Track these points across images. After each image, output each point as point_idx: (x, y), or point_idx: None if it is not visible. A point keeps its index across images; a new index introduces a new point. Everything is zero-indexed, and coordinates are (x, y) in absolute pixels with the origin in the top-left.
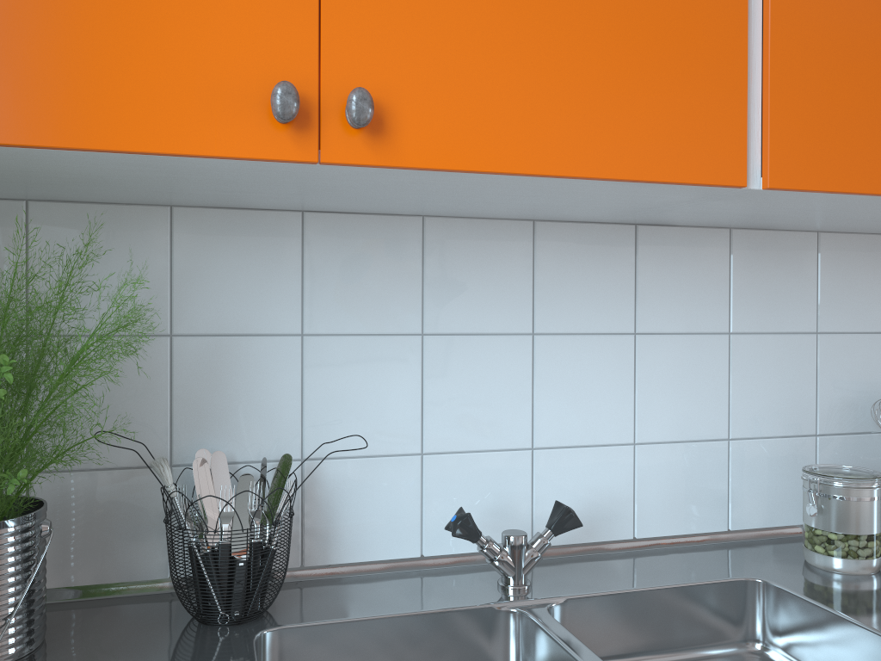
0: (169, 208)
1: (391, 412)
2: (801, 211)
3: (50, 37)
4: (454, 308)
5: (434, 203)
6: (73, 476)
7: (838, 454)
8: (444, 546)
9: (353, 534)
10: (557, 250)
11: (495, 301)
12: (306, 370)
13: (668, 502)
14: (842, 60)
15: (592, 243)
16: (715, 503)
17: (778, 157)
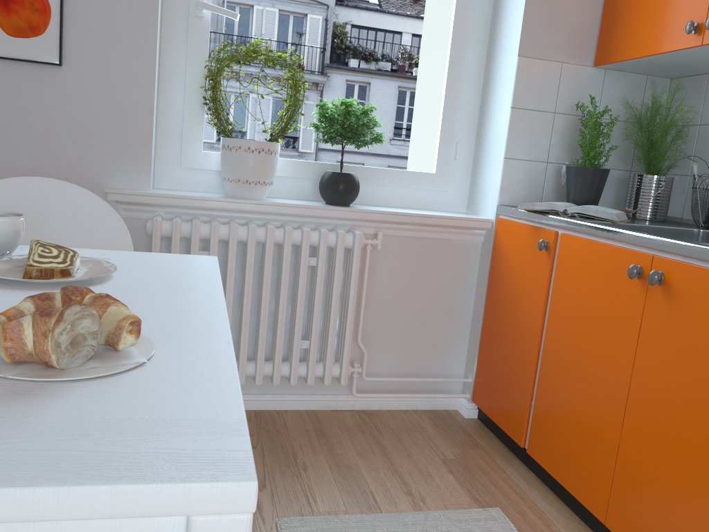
0: None
1: None
2: None
3: (647, 25)
4: None
5: None
6: (701, 178)
7: None
8: None
9: None
10: None
11: None
12: None
13: None
14: None
15: None
16: None
17: None
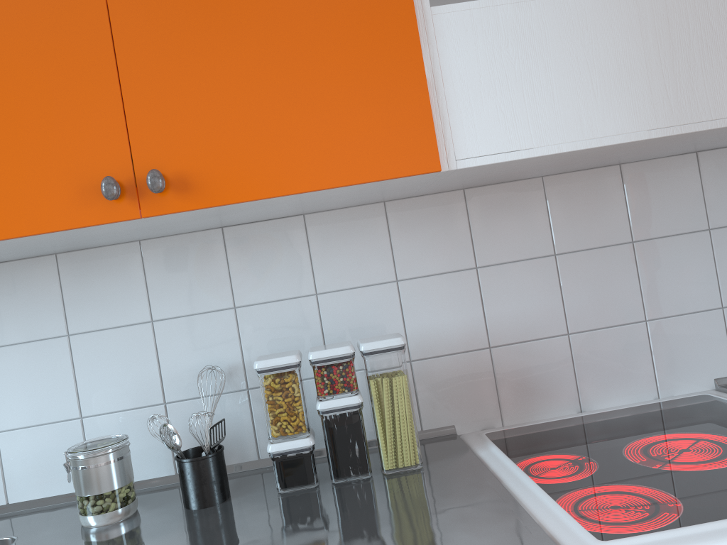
0: None
1: None
2: None
3: None
4: None
5: None
6: None
7: (189, 416)
8: None
9: None
10: None
11: None
12: None
13: (33, 473)
14: None
15: None
16: None
17: None
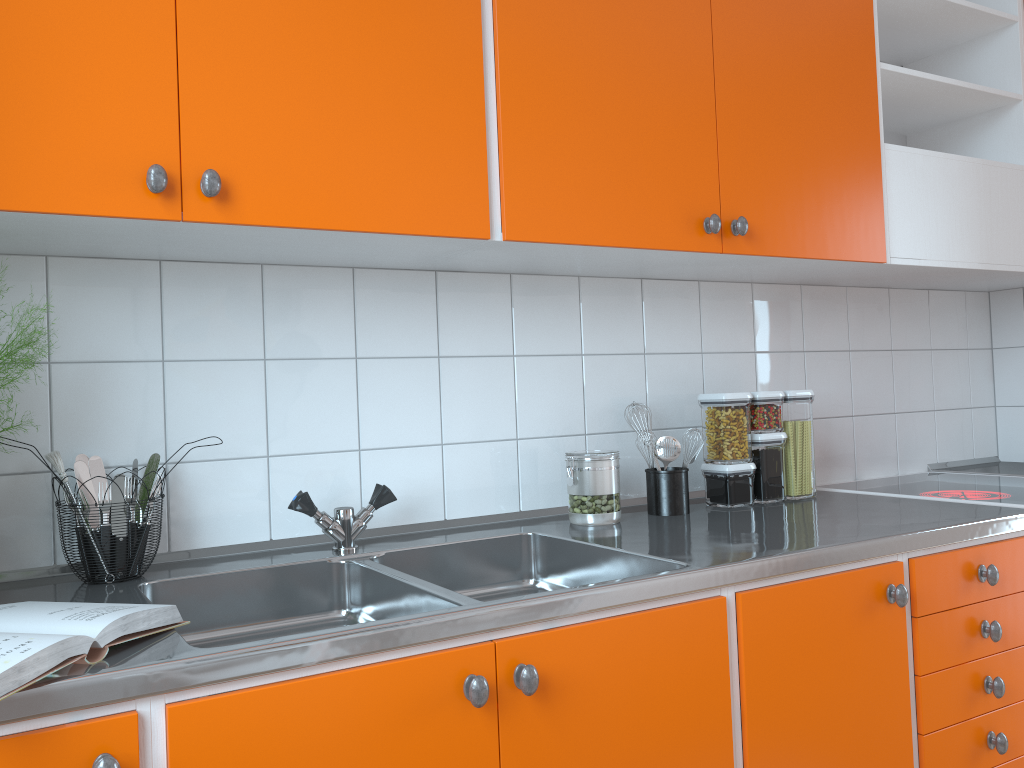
0: (45, 258)
1: (240, 423)
2: (547, 258)
3: None
4: (290, 338)
5: (270, 252)
6: None
7: (603, 449)
8: (289, 530)
9: (212, 523)
10: (373, 291)
11: (324, 332)
12: (168, 390)
13: (471, 490)
14: (553, 153)
15: (401, 285)
16: (508, 490)
17: (511, 219)
